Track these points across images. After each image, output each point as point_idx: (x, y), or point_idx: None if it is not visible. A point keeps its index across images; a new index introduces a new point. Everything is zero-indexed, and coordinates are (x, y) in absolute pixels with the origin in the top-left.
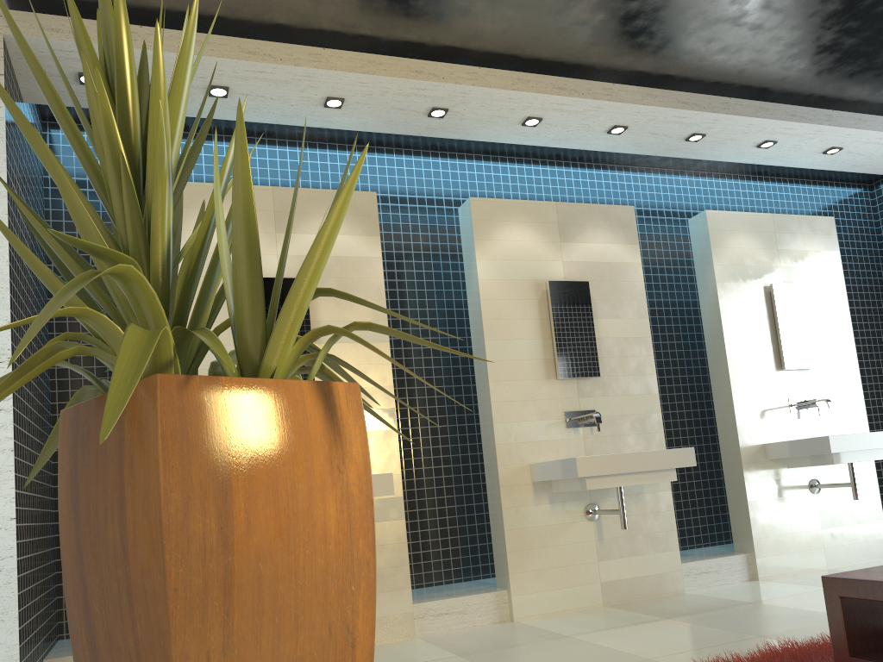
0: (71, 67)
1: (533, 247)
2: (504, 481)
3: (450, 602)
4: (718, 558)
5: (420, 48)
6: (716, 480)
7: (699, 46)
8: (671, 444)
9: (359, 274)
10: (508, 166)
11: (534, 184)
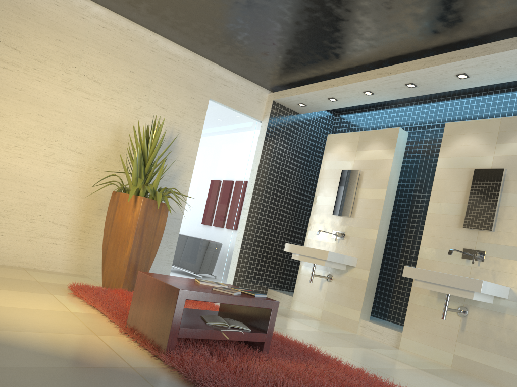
0: (294, 103)
1: (475, 148)
2: None
3: (376, 326)
4: None
5: (382, 62)
6: None
7: (515, 6)
8: None
9: (381, 167)
10: None
11: None
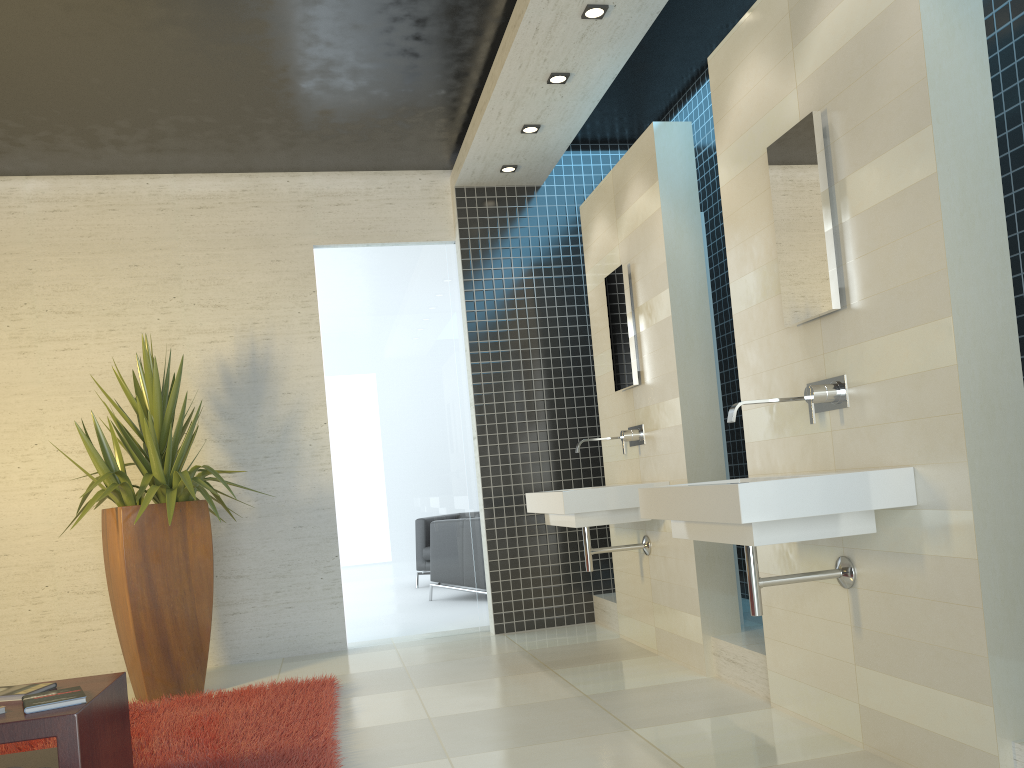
0: (494, 172)
1: (764, 89)
2: None
3: (734, 650)
4: None
5: None
6: None
7: None
8: None
9: (651, 238)
10: None
11: None
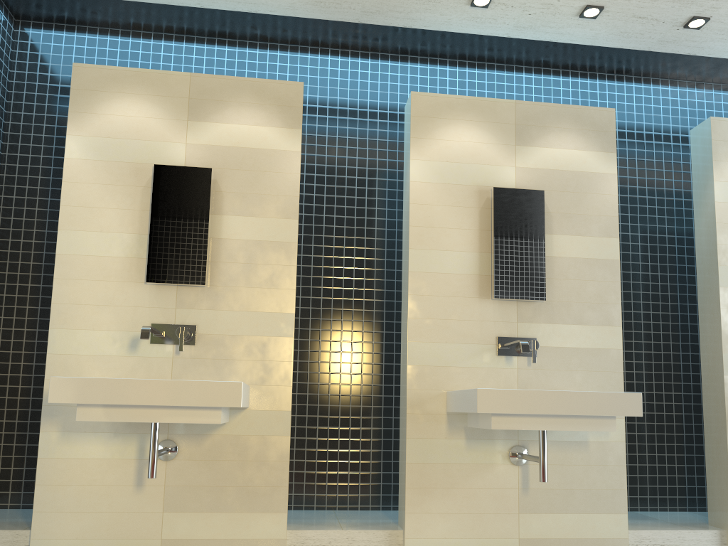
0: None
1: (481, 150)
2: (412, 407)
3: (333, 535)
4: (681, 530)
5: None
6: (704, 436)
7: None
8: (650, 389)
9: (272, 168)
10: (486, 73)
11: (514, 93)
